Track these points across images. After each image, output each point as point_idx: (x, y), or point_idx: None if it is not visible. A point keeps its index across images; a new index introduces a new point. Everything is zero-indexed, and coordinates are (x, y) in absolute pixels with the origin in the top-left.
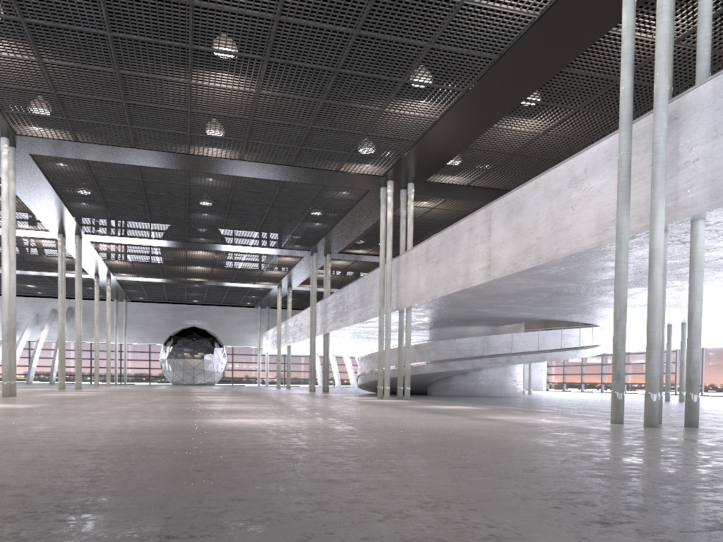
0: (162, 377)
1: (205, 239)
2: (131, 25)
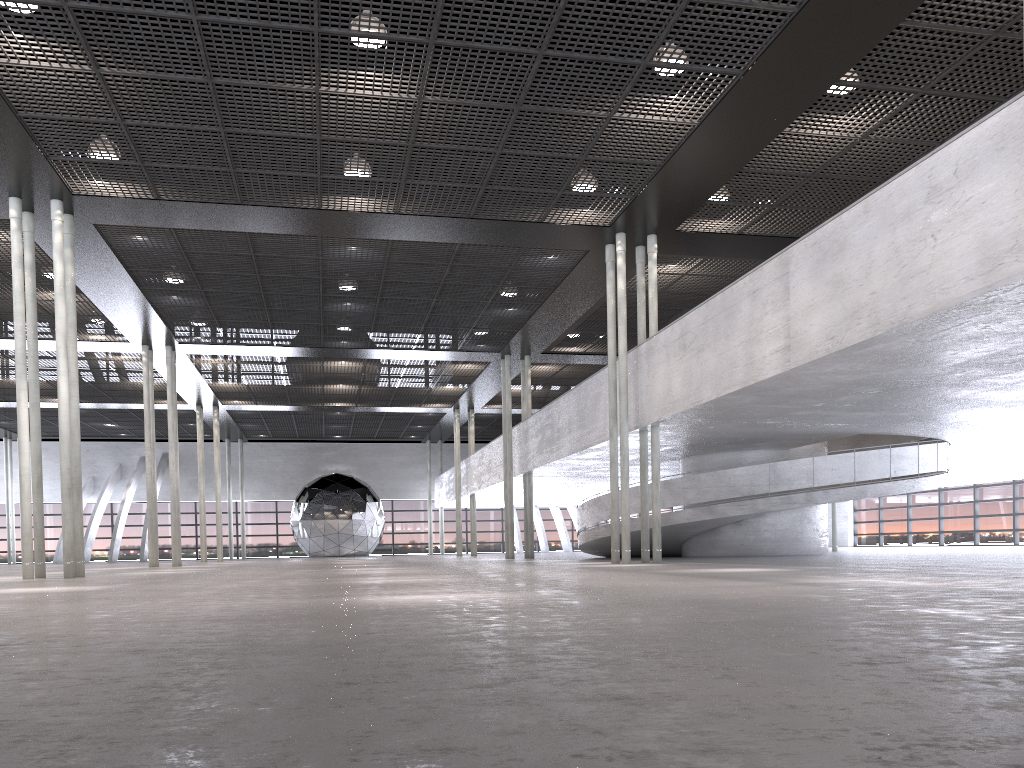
0: (294, 547)
1: (349, 342)
2: None
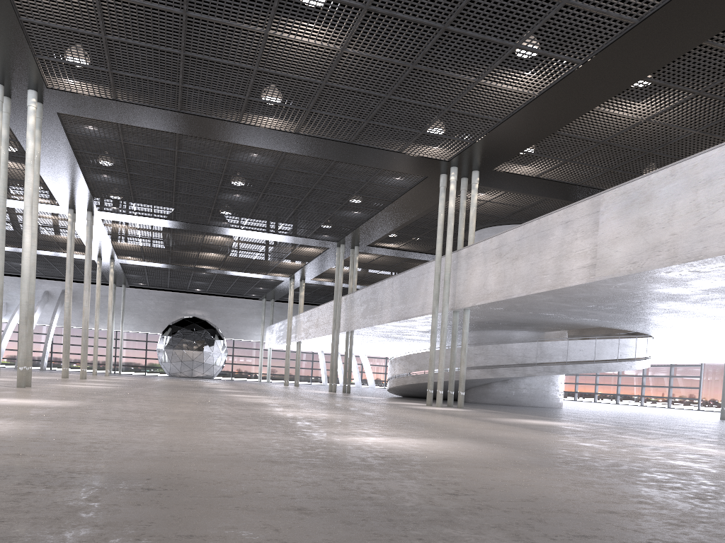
0: (158, 368)
1: (228, 223)
2: None
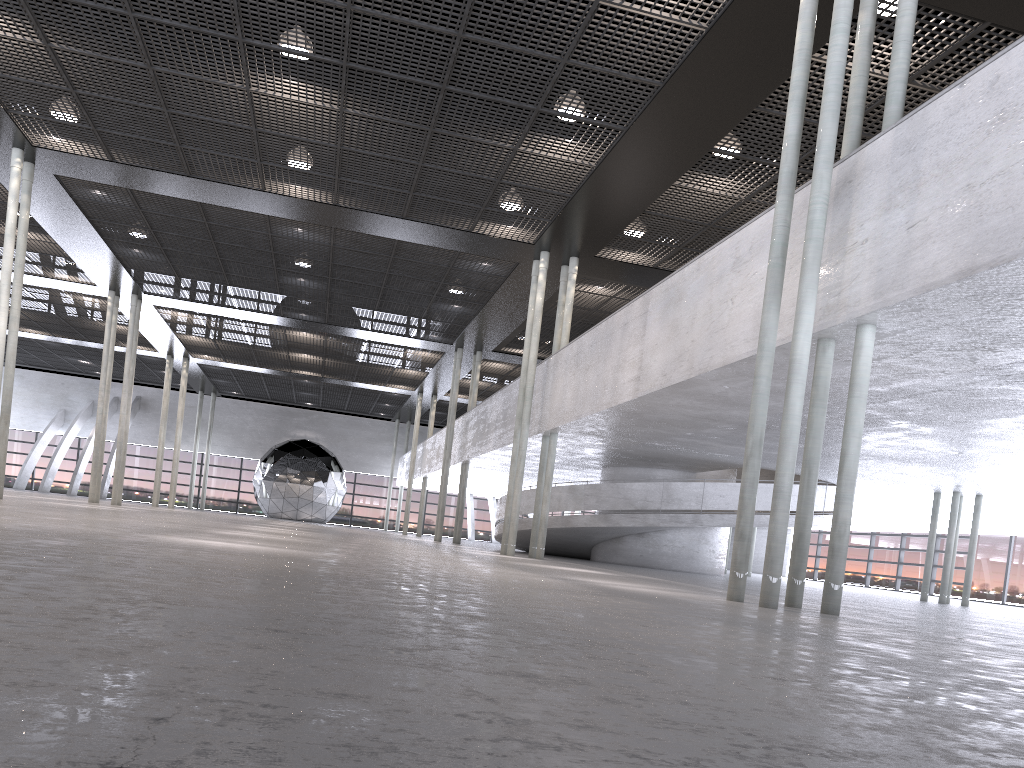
0: (254, 506)
1: (307, 315)
2: (159, 4)
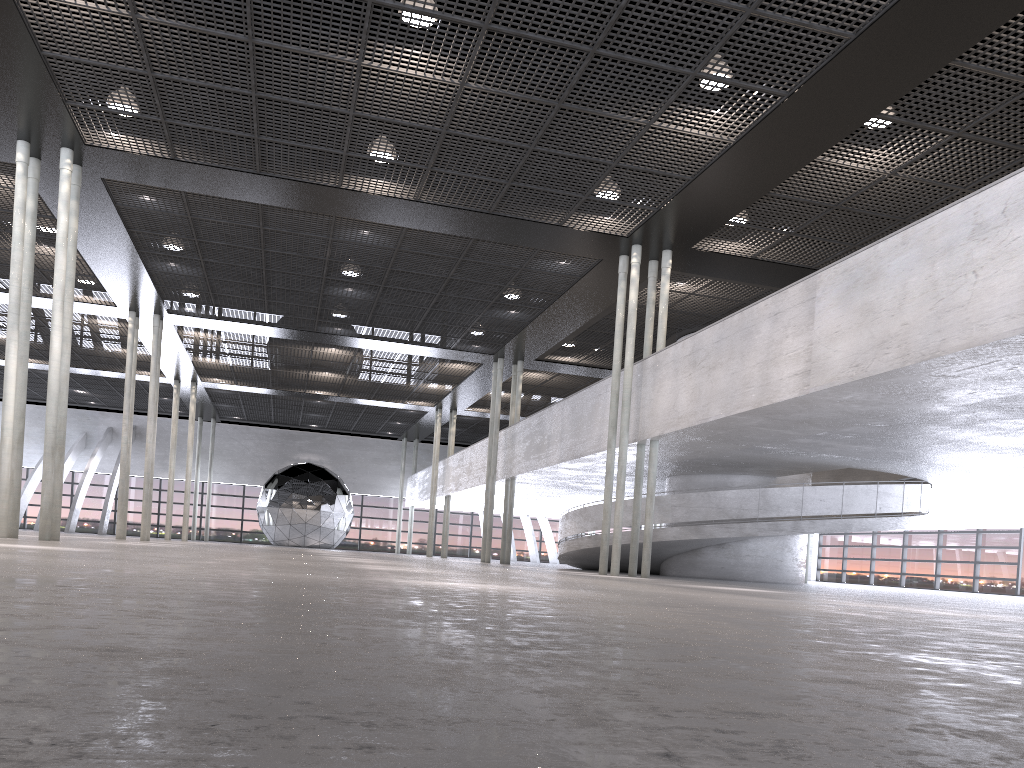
0: (258, 534)
1: (343, 329)
2: None
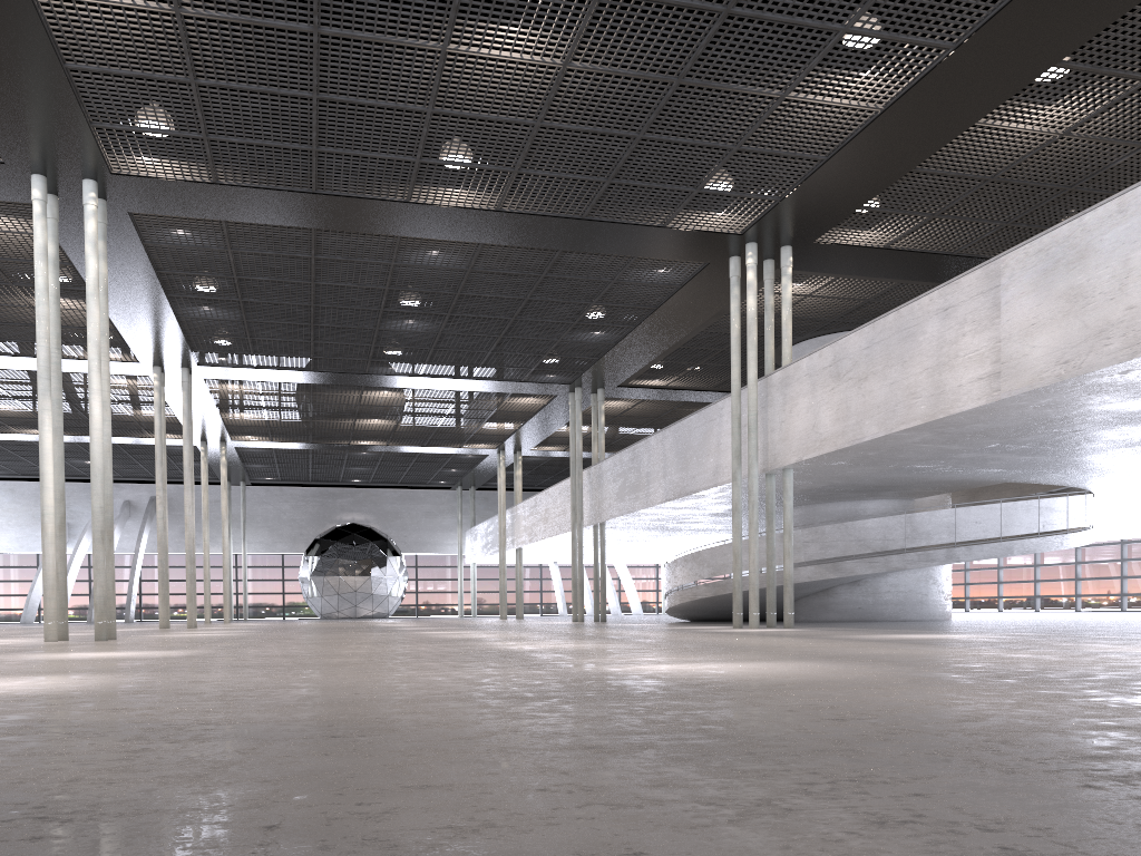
0: (303, 608)
1: (399, 369)
2: None
